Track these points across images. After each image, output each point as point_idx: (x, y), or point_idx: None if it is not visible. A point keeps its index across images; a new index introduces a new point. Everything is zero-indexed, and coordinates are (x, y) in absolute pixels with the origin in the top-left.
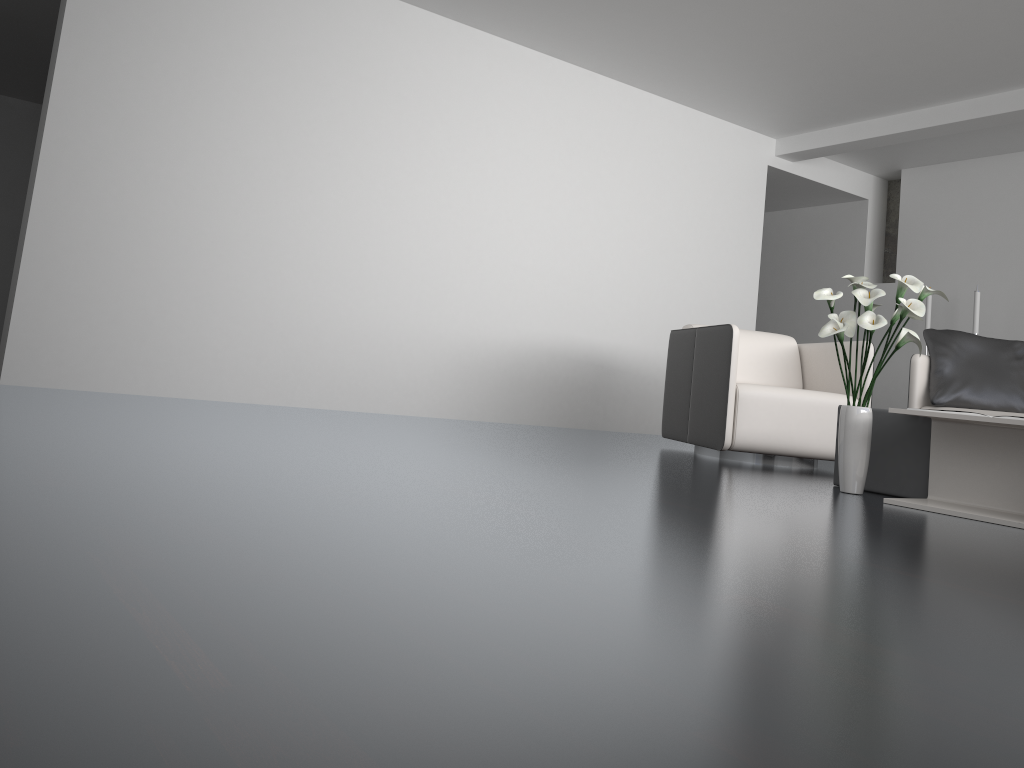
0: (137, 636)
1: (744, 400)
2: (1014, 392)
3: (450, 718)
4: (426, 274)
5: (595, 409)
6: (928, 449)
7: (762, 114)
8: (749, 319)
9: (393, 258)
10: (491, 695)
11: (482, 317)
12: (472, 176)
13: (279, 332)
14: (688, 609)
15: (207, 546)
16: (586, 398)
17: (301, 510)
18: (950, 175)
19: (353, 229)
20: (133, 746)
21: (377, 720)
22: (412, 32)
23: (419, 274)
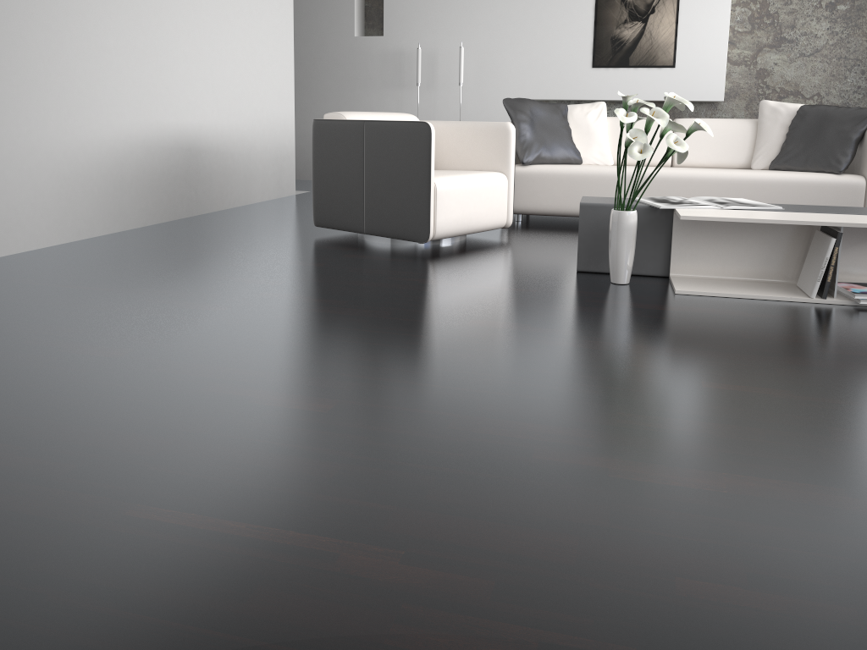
0: None
1: (441, 194)
2: (570, 147)
3: None
4: (3, 69)
5: (189, 195)
6: (665, 235)
7: None
8: (290, 80)
9: None
10: None
11: (75, 116)
12: None
13: None
14: None
15: None
16: (181, 186)
17: None
18: None
19: None
20: None
21: None
22: None
23: None
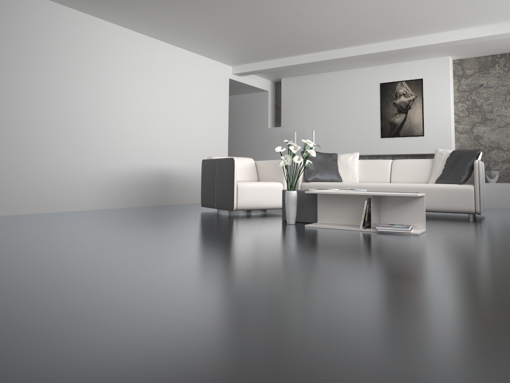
0: (185, 320)
1: (240, 189)
2: (334, 173)
3: (288, 320)
4: (82, 141)
5: (164, 195)
6: (316, 204)
7: (227, 57)
8: (225, 147)
9: (65, 134)
10: (289, 314)
11: (110, 159)
12: (101, 91)
13: (9, 177)
14: (299, 280)
15: (142, 290)
16: (159, 191)
17: (140, 270)
18: (300, 81)
19: (44, 121)
20: (238, 342)
21: (275, 325)
22: (66, 20)
23: (78, 141)
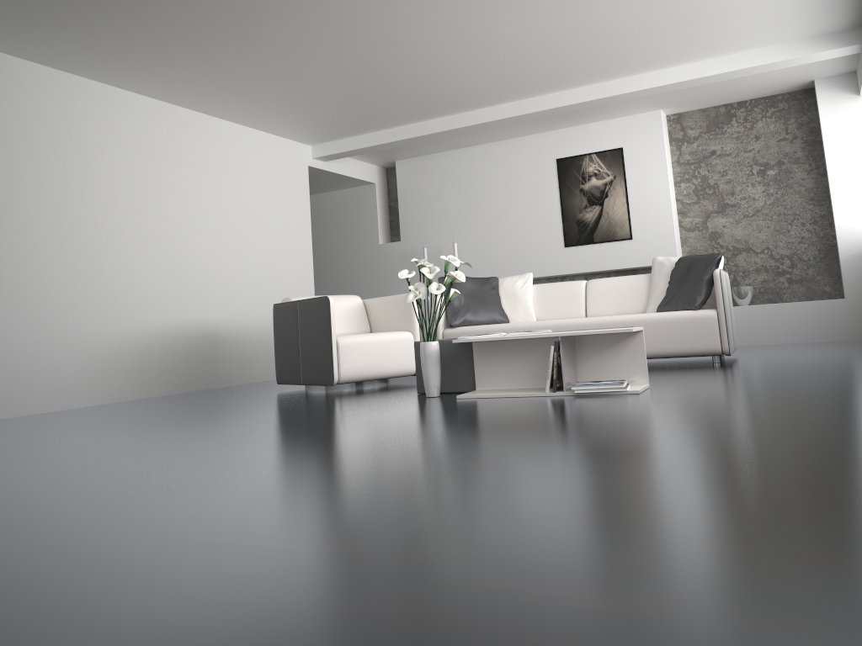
0: (288, 549)
1: (343, 347)
2: (495, 310)
3: (455, 531)
4: (59, 287)
5: (209, 372)
6: (472, 360)
7: (303, 130)
8: (309, 282)
9: (28, 278)
10: (454, 522)
11: (111, 315)
12: (88, 199)
13: None
14: (462, 475)
15: (205, 516)
16: (201, 365)
17: (194, 488)
18: (427, 164)
19: None
20: (381, 568)
21: (435, 539)
22: (19, 80)
23: (53, 288)
